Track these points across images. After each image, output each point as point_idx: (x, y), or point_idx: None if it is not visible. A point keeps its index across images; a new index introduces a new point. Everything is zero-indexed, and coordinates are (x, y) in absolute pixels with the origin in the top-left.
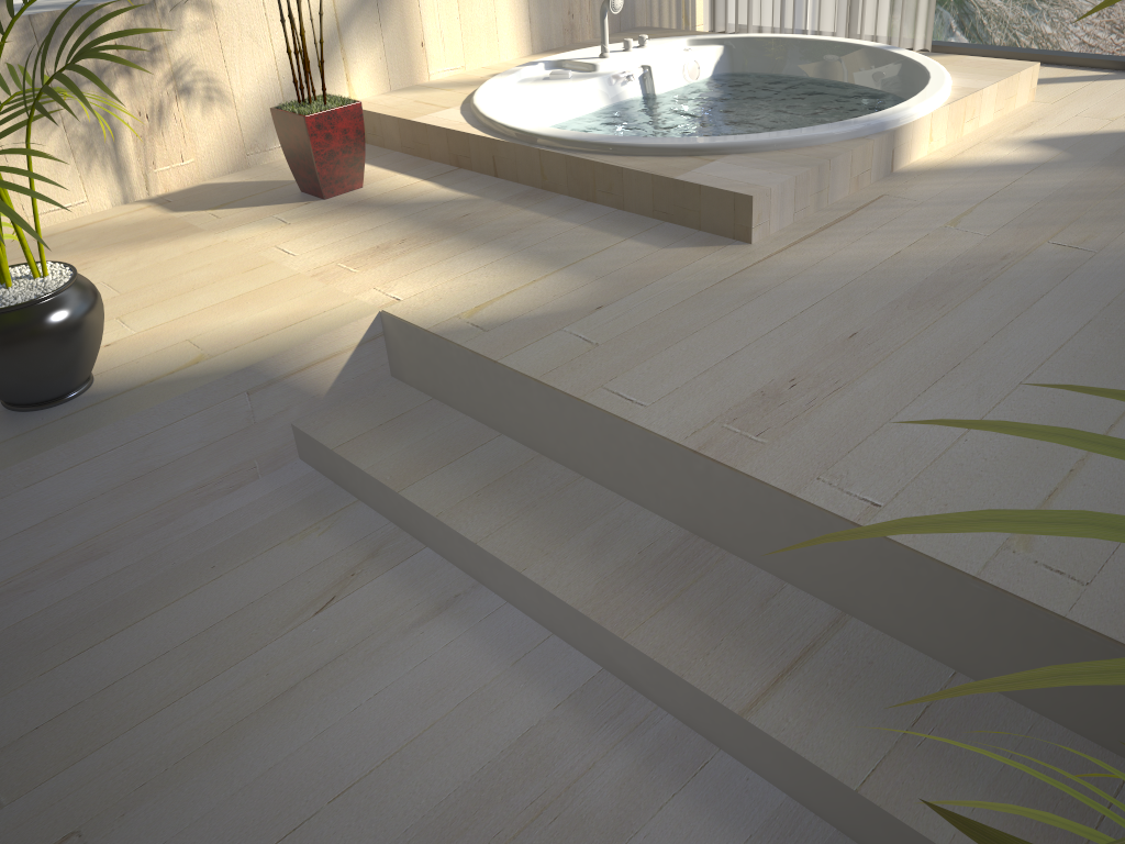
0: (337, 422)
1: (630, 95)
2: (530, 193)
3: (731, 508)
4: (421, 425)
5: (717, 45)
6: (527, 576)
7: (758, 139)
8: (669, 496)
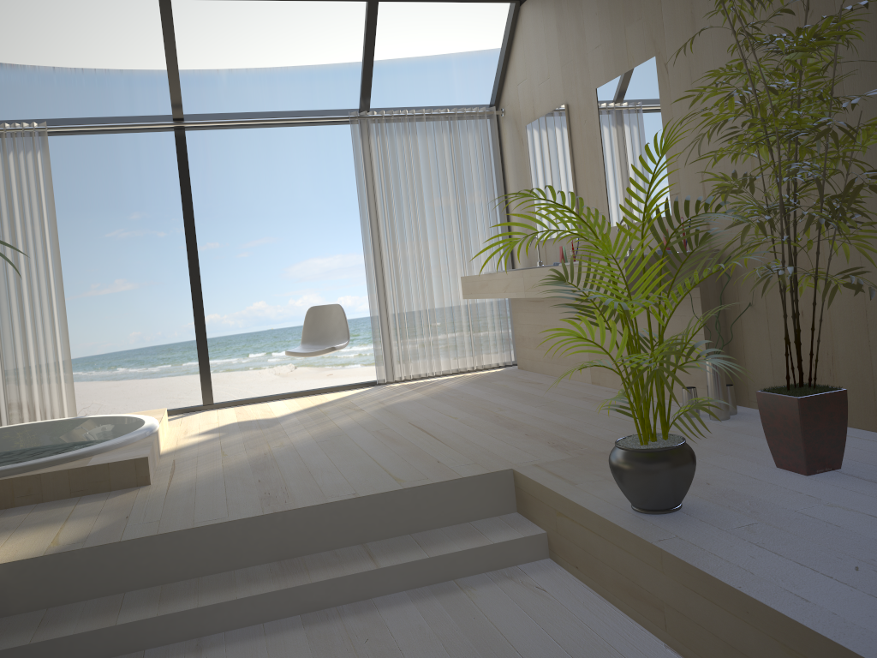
0: (3, 640)
1: None
2: None
3: (299, 529)
4: (67, 613)
5: None
6: (242, 597)
7: (105, 443)
8: (262, 548)
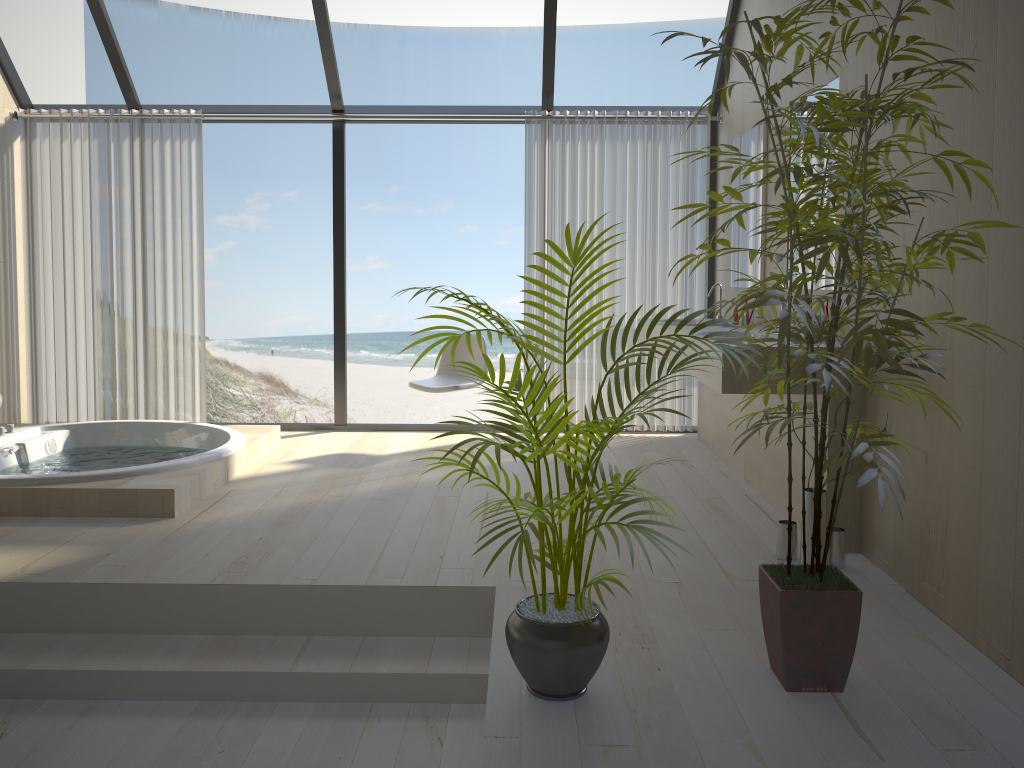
0: None
1: (10, 463)
2: None
3: (244, 607)
4: (3, 644)
5: (65, 429)
6: (144, 669)
7: (156, 465)
8: (204, 618)
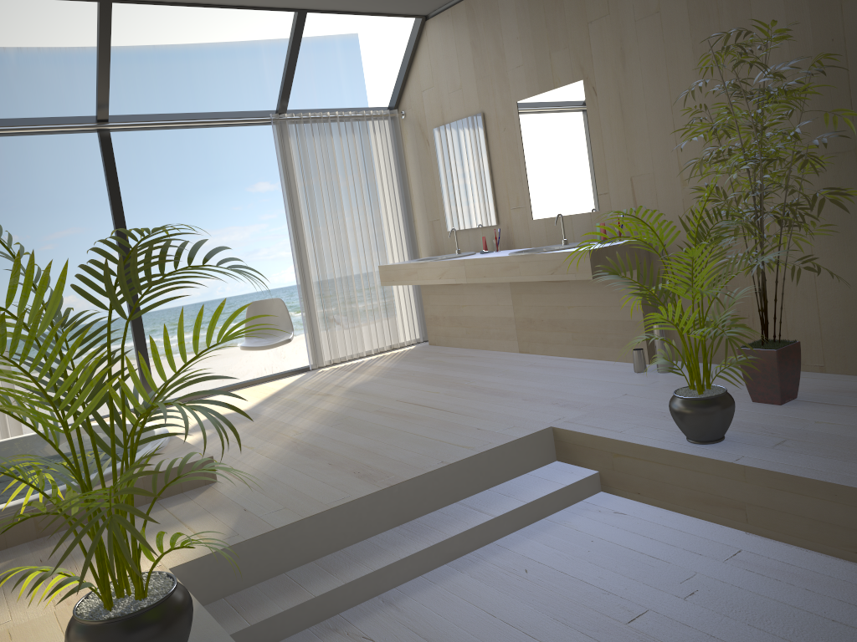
0: None
1: None
2: (38, 542)
3: (410, 497)
4: (252, 597)
5: None
6: (405, 556)
7: (150, 450)
8: (385, 517)
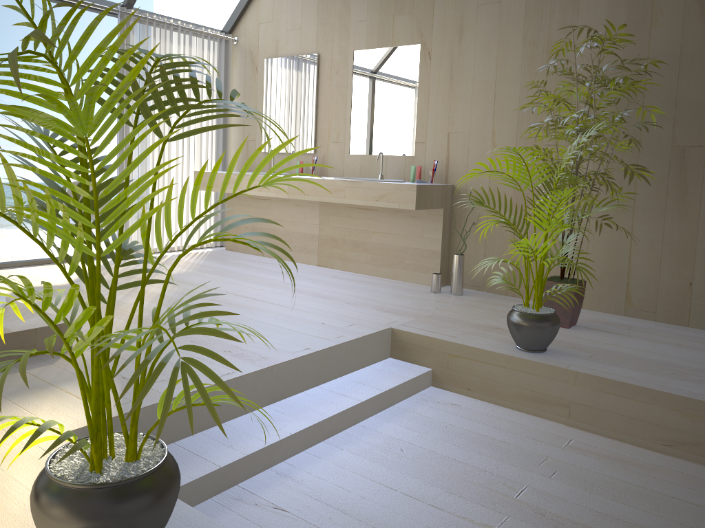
0: None
1: None
2: None
3: (285, 378)
4: None
5: None
6: (295, 432)
7: None
8: (263, 394)
